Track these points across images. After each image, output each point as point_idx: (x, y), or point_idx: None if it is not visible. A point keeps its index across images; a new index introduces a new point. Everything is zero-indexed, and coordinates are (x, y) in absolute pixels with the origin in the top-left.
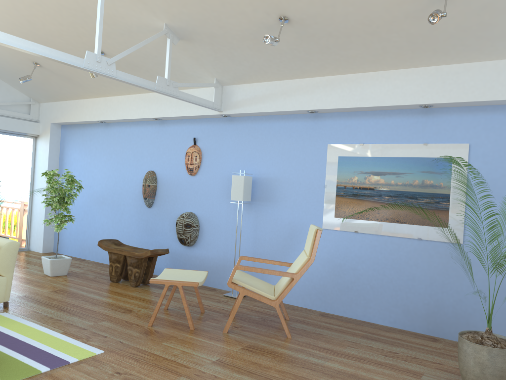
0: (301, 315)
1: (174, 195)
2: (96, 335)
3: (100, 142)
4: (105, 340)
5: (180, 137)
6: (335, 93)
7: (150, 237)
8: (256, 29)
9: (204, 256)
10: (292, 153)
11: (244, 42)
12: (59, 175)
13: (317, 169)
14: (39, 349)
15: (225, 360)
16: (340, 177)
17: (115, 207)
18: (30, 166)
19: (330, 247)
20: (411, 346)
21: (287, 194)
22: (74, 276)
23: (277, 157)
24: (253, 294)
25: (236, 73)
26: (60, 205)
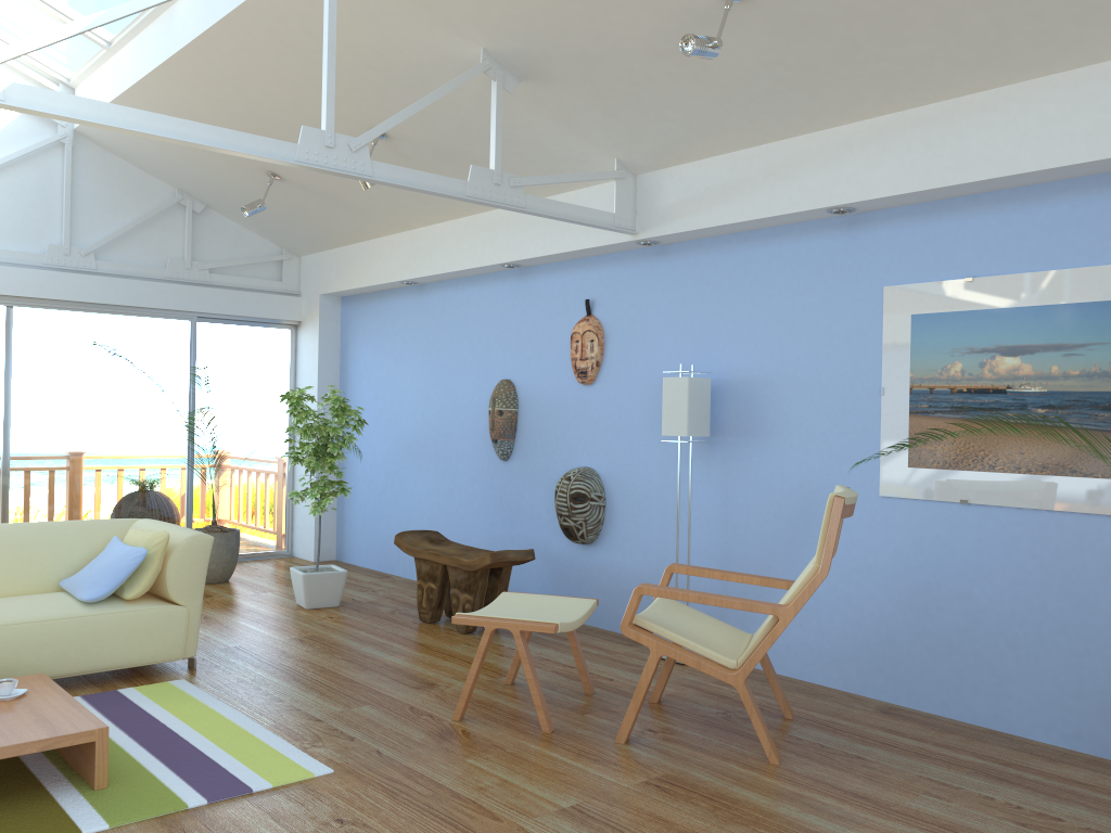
0: (828, 709)
1: (552, 431)
2: (335, 734)
3: (409, 326)
4: (348, 747)
5: (560, 301)
6: (892, 158)
7: (510, 526)
8: (675, 28)
9: (618, 566)
10: (801, 315)
11: (657, 64)
12: (313, 398)
13: (861, 350)
14: (207, 757)
15: (590, 808)
16: (917, 367)
17: (441, 462)
18: (287, 386)
19: (902, 542)
20: (1109, 803)
21: (793, 415)
22: (353, 609)
23: (766, 329)
24: (681, 654)
25: (658, 142)
26: (319, 461)
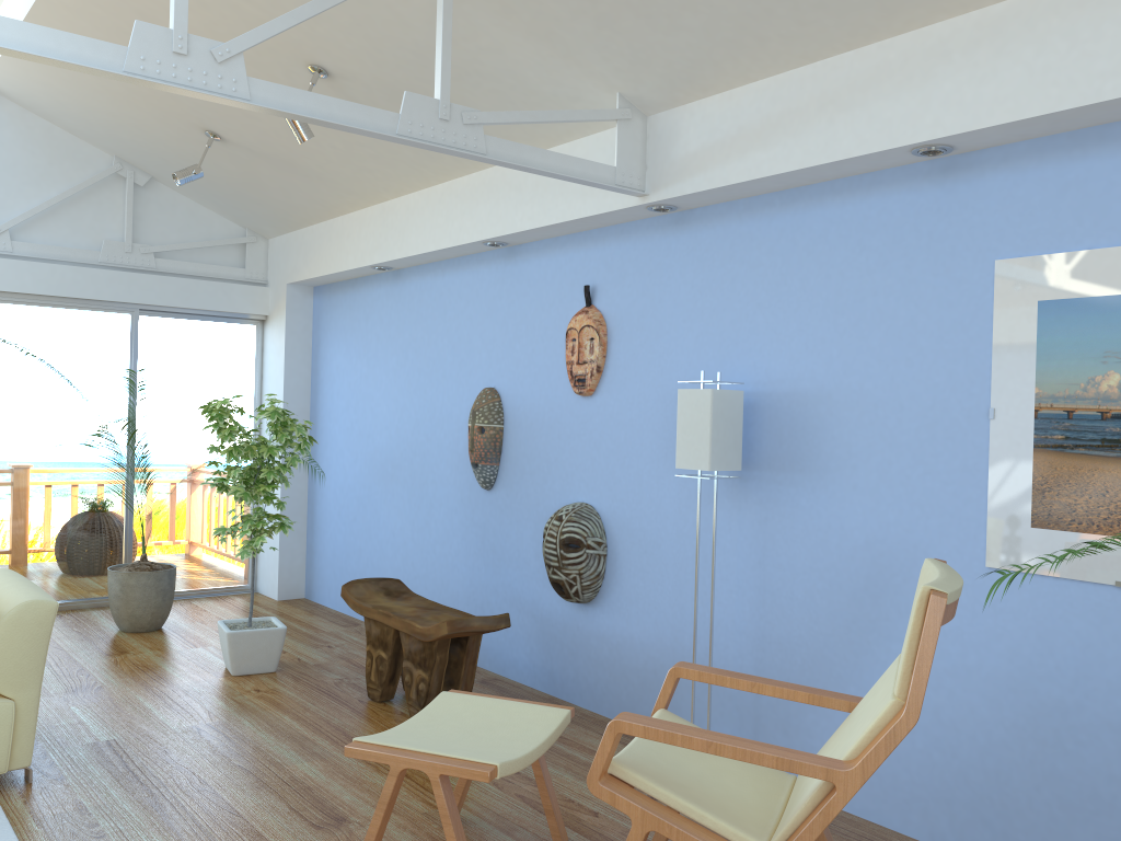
0: None
1: (544, 455)
2: None
3: (384, 321)
4: None
5: (554, 288)
6: (1013, 66)
7: (493, 572)
8: None
9: (622, 636)
10: (871, 304)
11: None
12: (242, 410)
13: (960, 354)
14: None
15: None
16: (1048, 379)
17: (417, 487)
18: (252, 391)
19: (1020, 638)
20: None
21: (857, 444)
22: (292, 676)
23: (821, 323)
24: (679, 832)
25: (673, 65)
26: (250, 489)
